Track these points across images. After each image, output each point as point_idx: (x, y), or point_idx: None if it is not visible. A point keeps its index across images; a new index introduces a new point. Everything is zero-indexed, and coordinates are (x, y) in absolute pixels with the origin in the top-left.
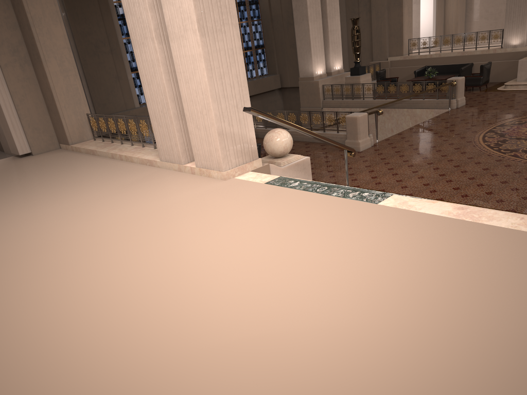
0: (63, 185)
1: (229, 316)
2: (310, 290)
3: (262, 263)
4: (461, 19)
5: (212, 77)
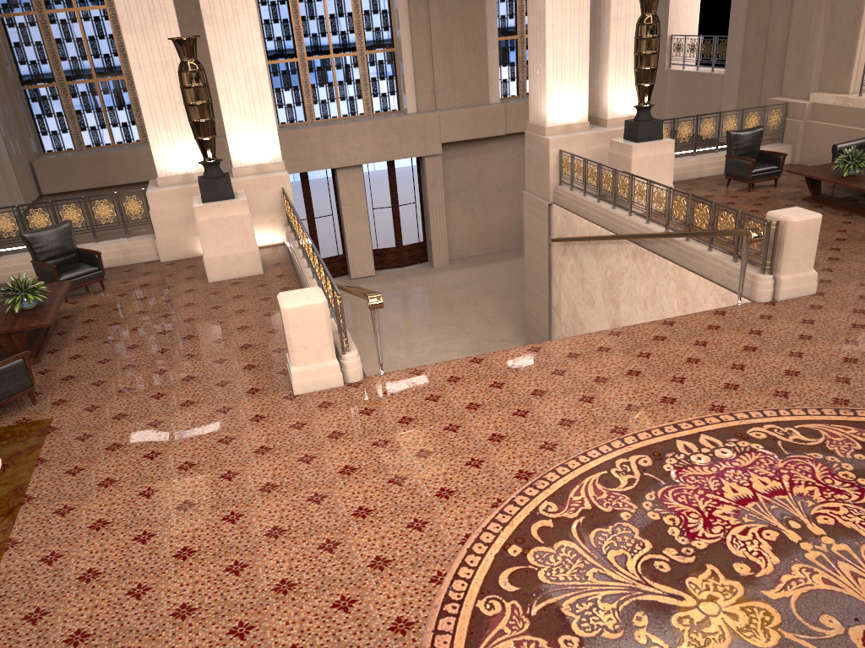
0: None
1: None
2: None
3: None
4: None
5: None
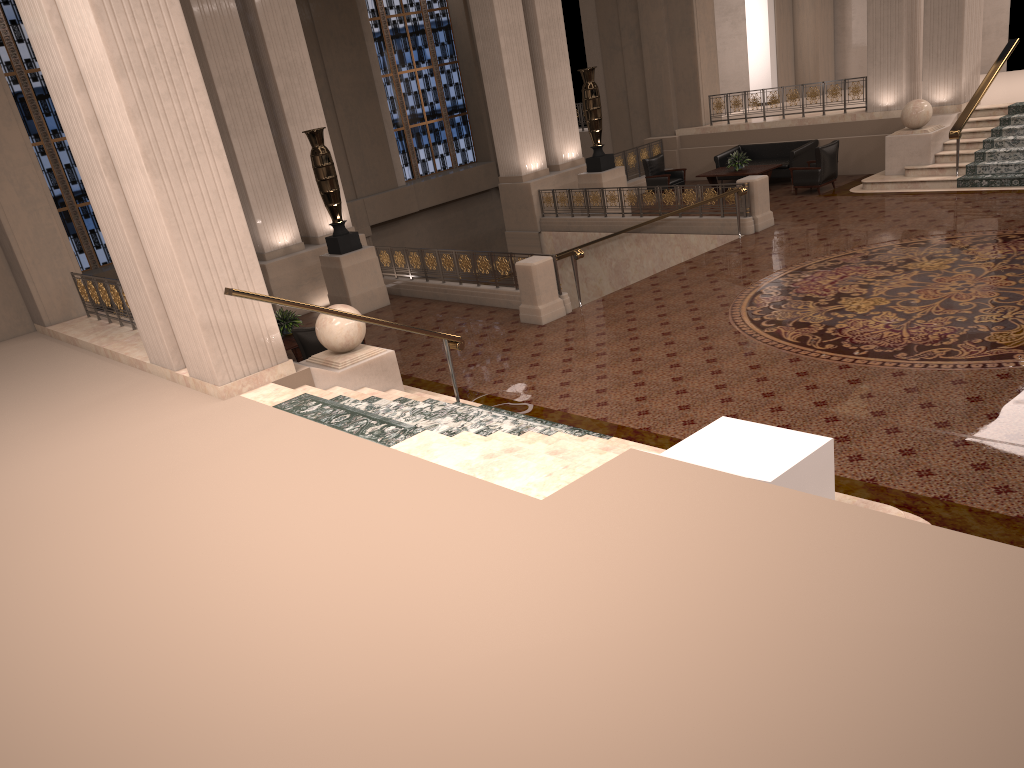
0: None
1: (57, 629)
2: (184, 591)
3: (160, 548)
4: (826, 49)
5: (182, 238)
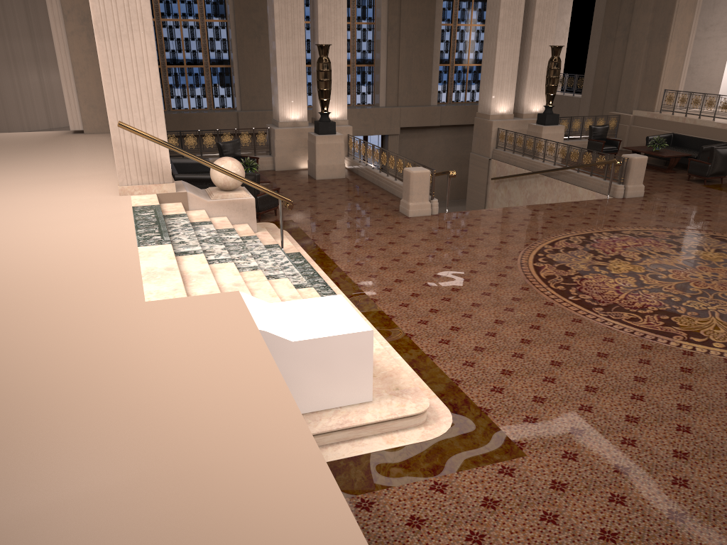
0: (30, 165)
1: None
2: None
3: None
4: None
5: (111, 83)
